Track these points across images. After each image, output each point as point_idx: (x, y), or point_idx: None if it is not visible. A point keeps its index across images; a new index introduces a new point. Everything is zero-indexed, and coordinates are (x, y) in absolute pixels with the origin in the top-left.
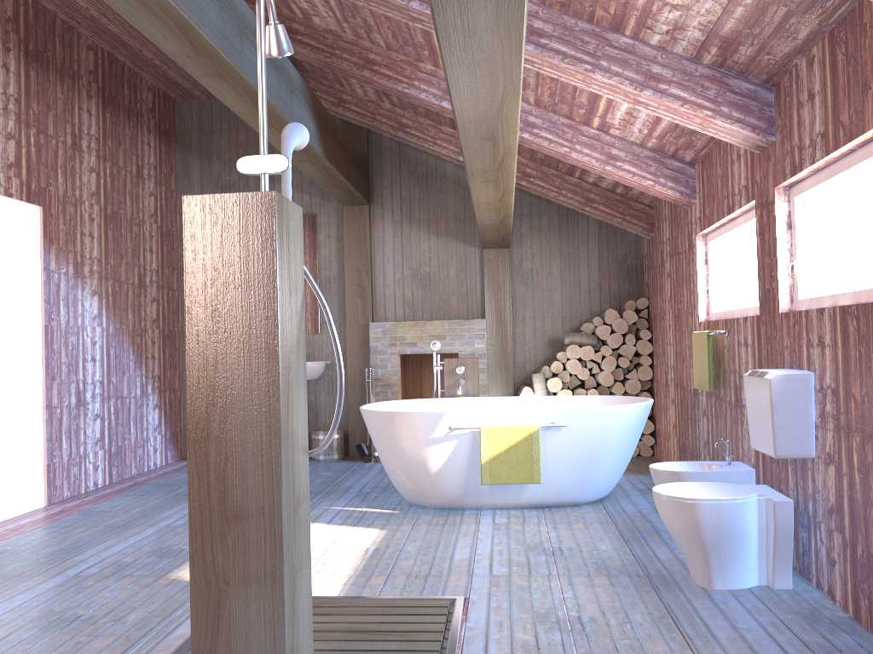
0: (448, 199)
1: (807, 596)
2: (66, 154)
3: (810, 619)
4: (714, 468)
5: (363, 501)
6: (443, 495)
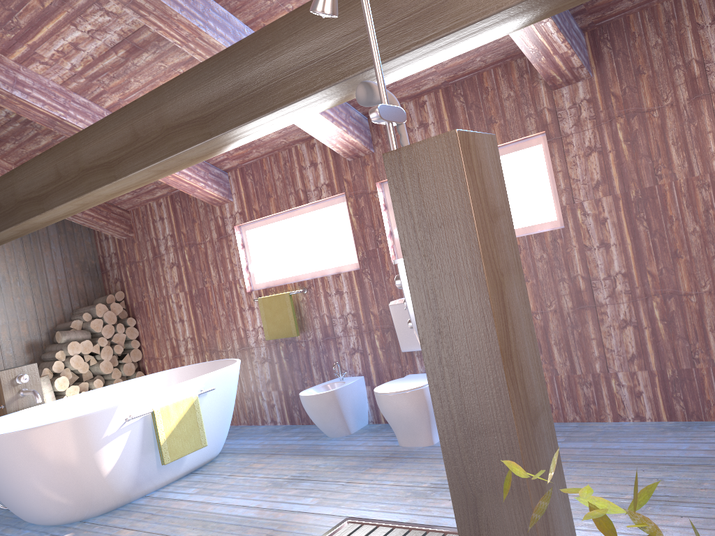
0: None
1: None
2: None
3: None
4: (333, 385)
5: None
6: (116, 494)
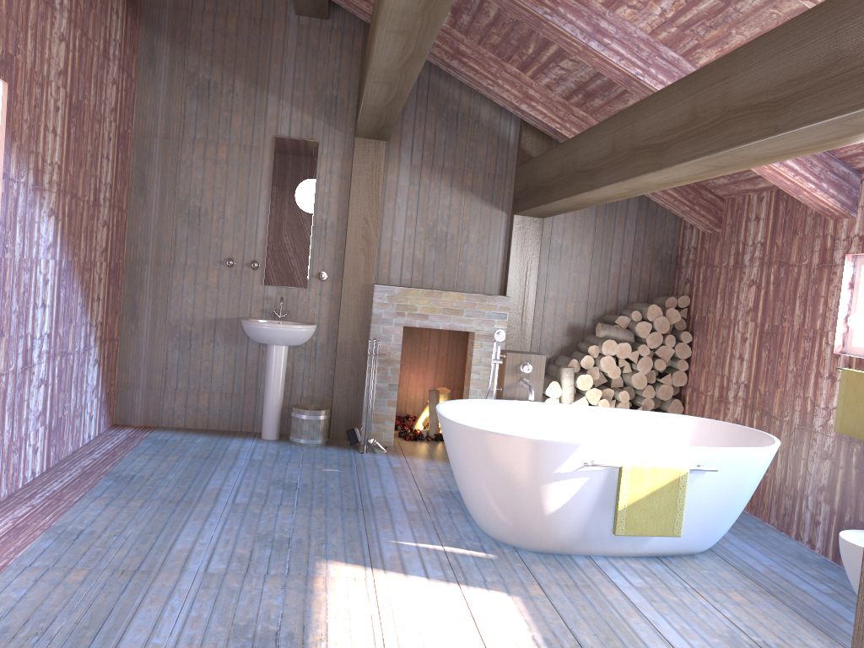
0: (479, 150)
1: None
2: (37, 9)
3: None
4: None
5: (429, 530)
6: (553, 539)
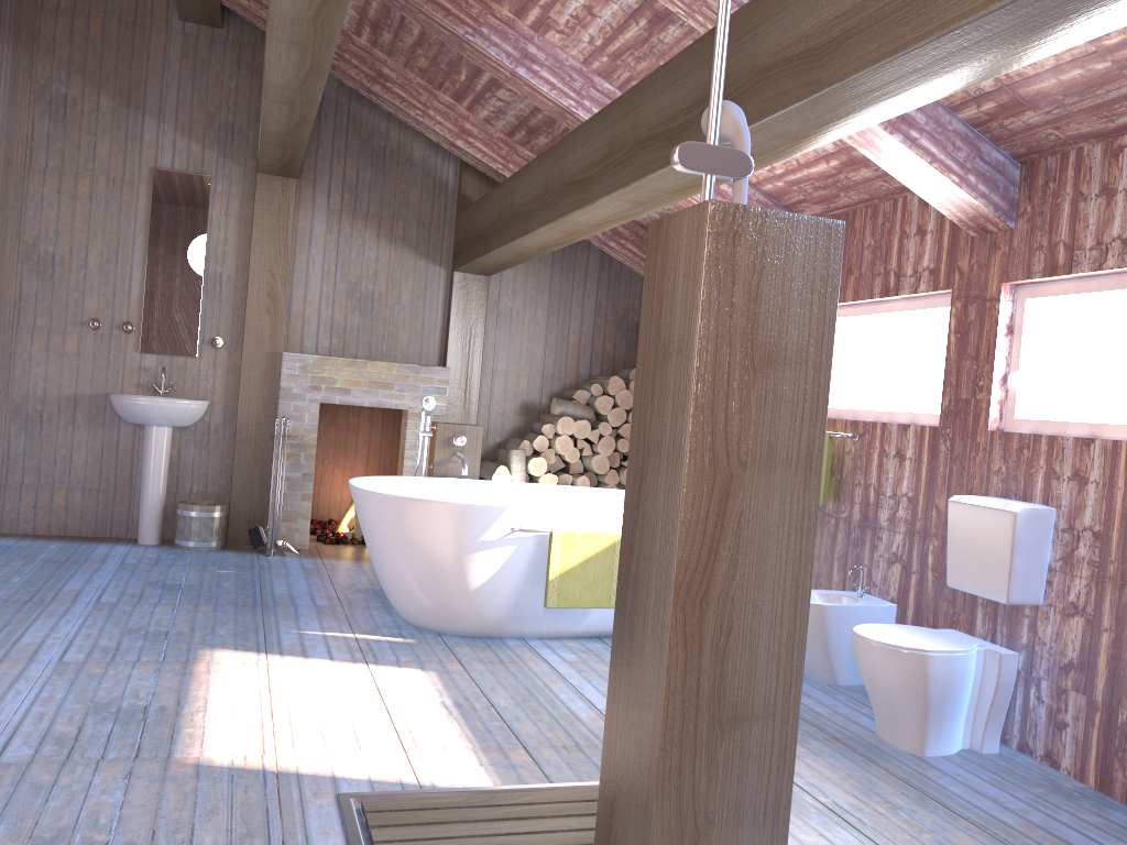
0: (412, 193)
1: (1023, 762)
2: None
3: (1061, 793)
4: (842, 600)
5: (340, 621)
6: (481, 619)
